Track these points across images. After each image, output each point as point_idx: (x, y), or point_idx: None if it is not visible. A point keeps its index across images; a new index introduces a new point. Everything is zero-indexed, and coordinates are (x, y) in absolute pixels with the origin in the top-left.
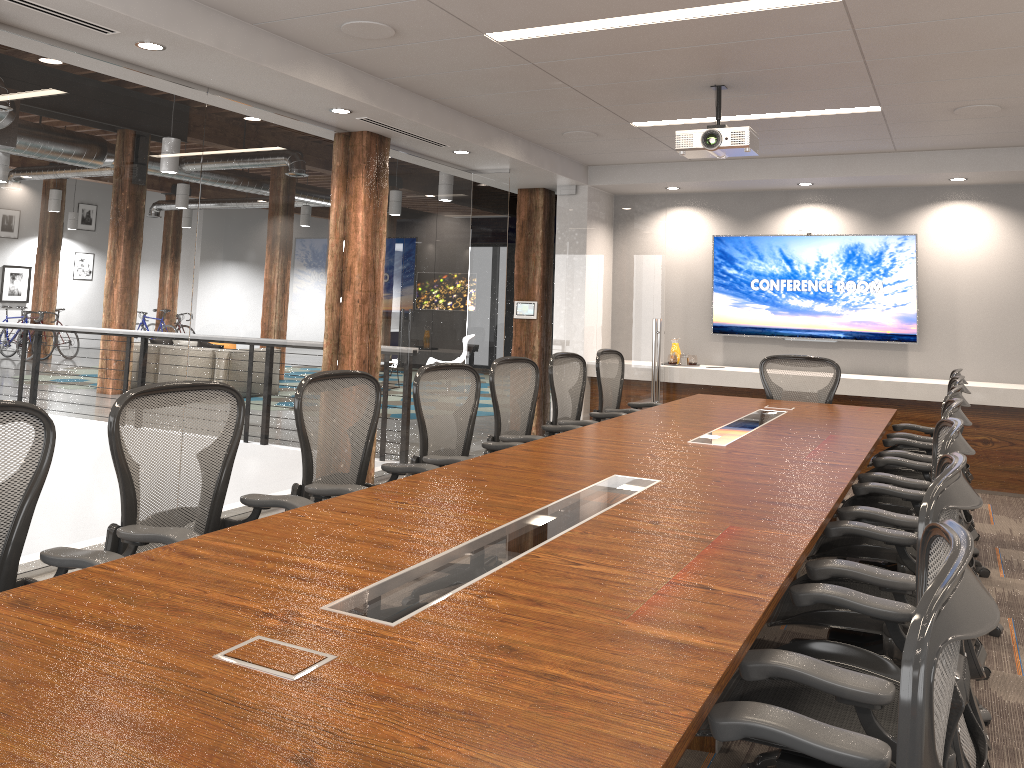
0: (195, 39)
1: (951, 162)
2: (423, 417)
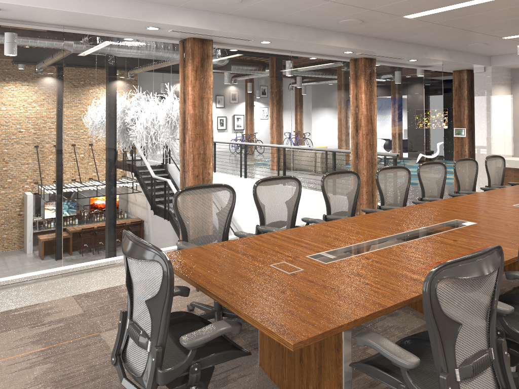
0: (280, 38)
1: None
2: (381, 189)
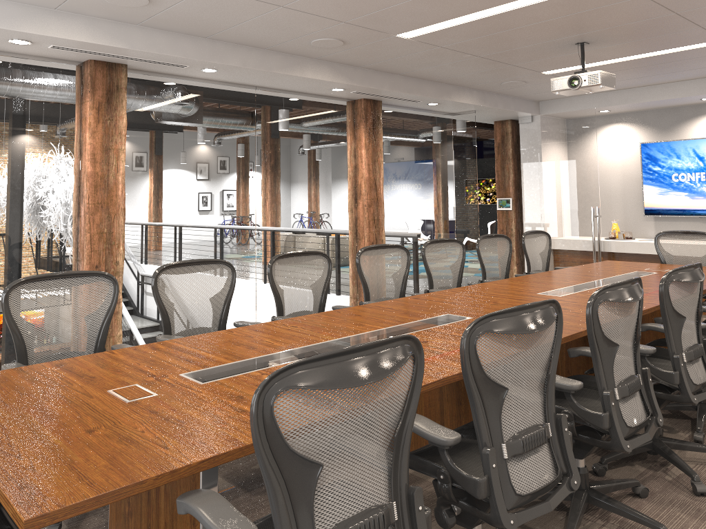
0: (228, 64)
1: None
2: (364, 278)
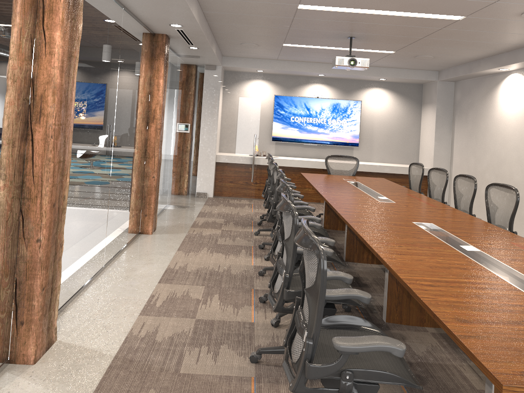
0: None
1: (386, 73)
2: None
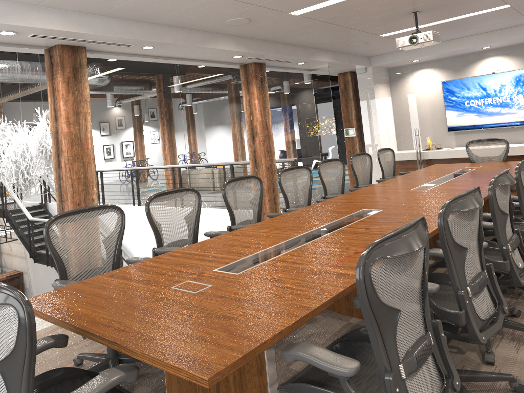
0: (164, 41)
1: None
2: (284, 192)
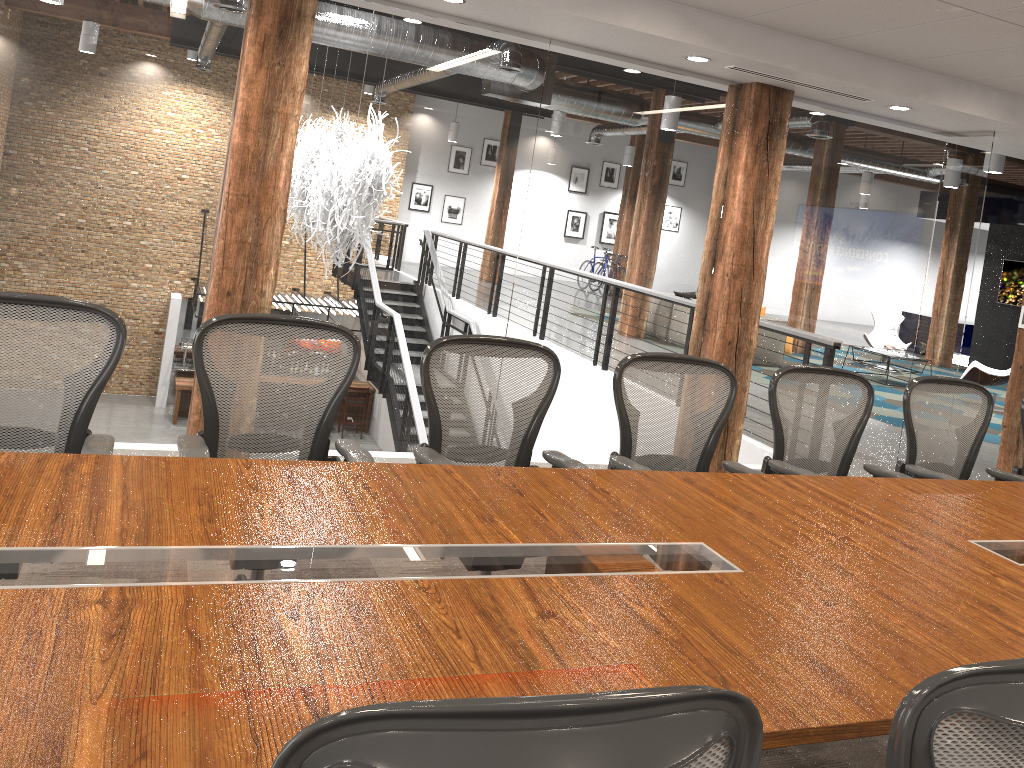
0: None
1: None
2: (625, 411)
